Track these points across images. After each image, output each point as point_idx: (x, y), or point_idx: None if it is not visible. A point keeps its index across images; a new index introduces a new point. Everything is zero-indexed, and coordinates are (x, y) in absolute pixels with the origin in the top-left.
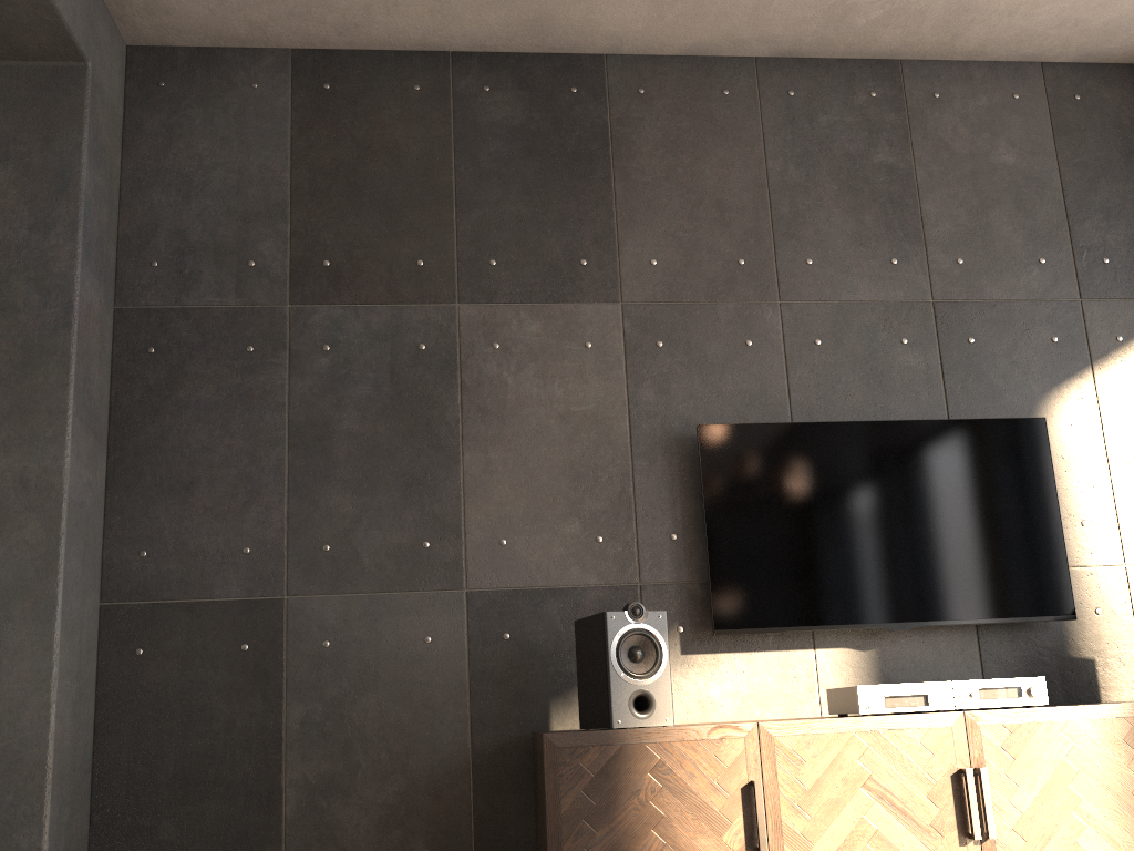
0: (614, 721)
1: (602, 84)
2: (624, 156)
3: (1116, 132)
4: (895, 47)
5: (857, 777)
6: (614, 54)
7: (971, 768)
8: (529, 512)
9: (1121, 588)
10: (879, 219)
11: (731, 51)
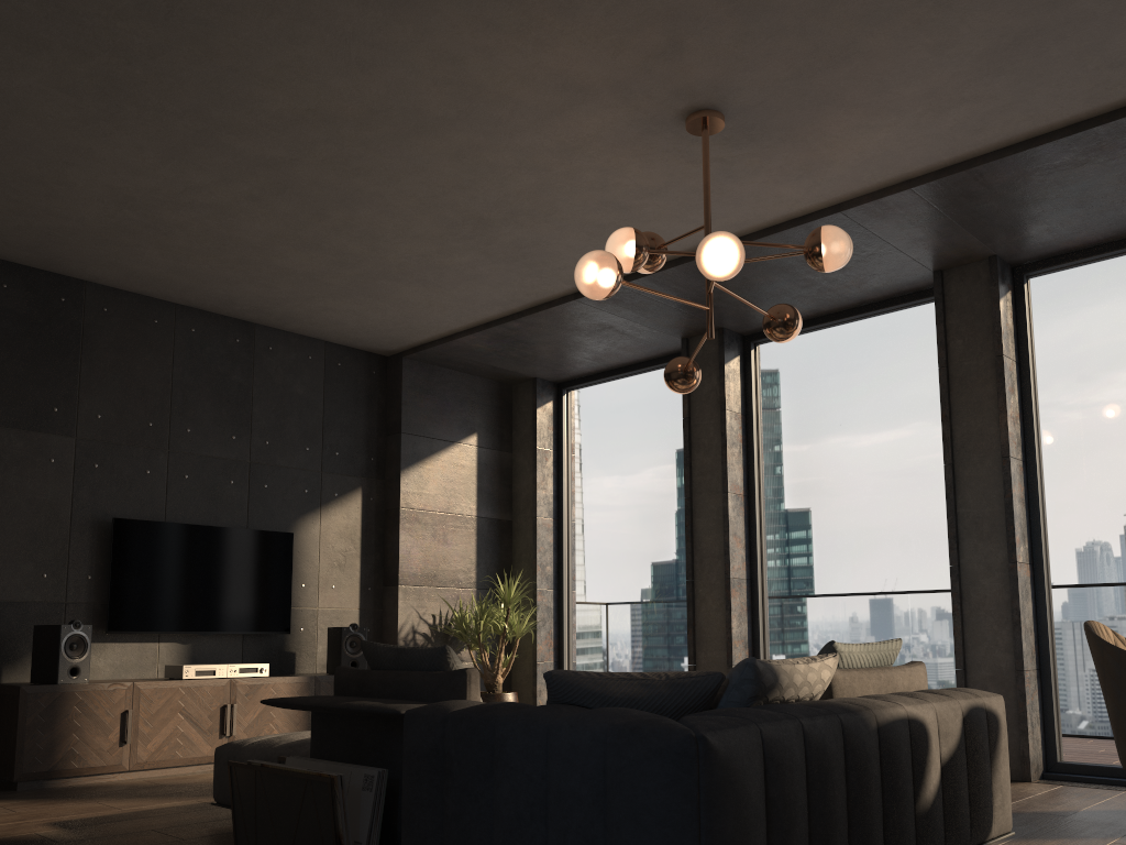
0: (59, 680)
1: (82, 299)
2: (89, 348)
3: (354, 386)
4: (253, 319)
5: (178, 708)
6: (91, 282)
7: (230, 704)
8: (3, 556)
9: (314, 619)
10: (230, 412)
11: (163, 298)
